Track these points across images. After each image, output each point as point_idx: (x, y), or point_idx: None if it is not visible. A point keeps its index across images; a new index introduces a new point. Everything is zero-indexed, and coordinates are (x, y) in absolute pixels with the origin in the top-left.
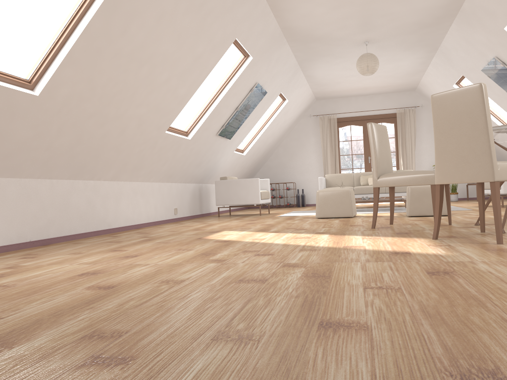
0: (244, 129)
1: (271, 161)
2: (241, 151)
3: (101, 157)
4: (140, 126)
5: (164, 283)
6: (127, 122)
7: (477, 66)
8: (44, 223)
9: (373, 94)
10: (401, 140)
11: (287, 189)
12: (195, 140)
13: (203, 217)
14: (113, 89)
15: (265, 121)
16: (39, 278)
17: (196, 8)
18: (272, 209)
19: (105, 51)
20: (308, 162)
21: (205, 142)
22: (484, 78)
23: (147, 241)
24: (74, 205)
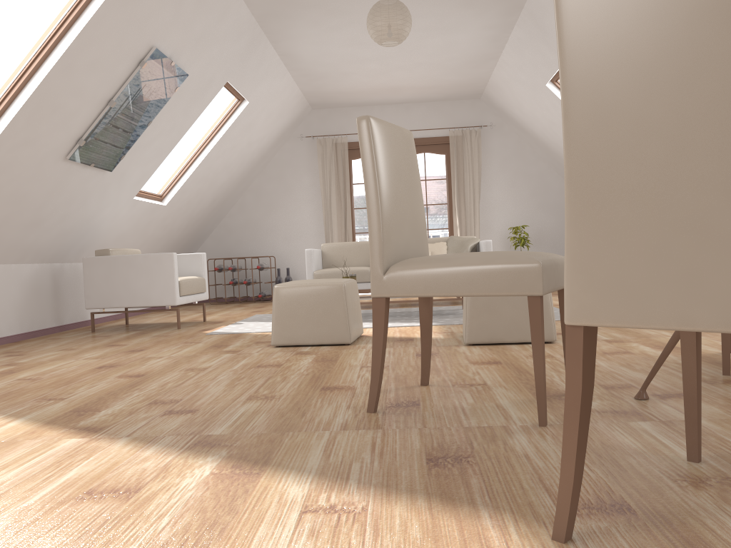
0: (148, 153)
1: (232, 217)
2: (158, 197)
3: None
4: None
5: None
6: None
7: None
8: None
9: (410, 102)
10: (457, 183)
11: (259, 269)
12: None
13: (56, 335)
14: None
15: (204, 141)
16: None
17: None
18: (229, 305)
19: None
20: (299, 220)
21: (36, 175)
22: None
23: None
24: None
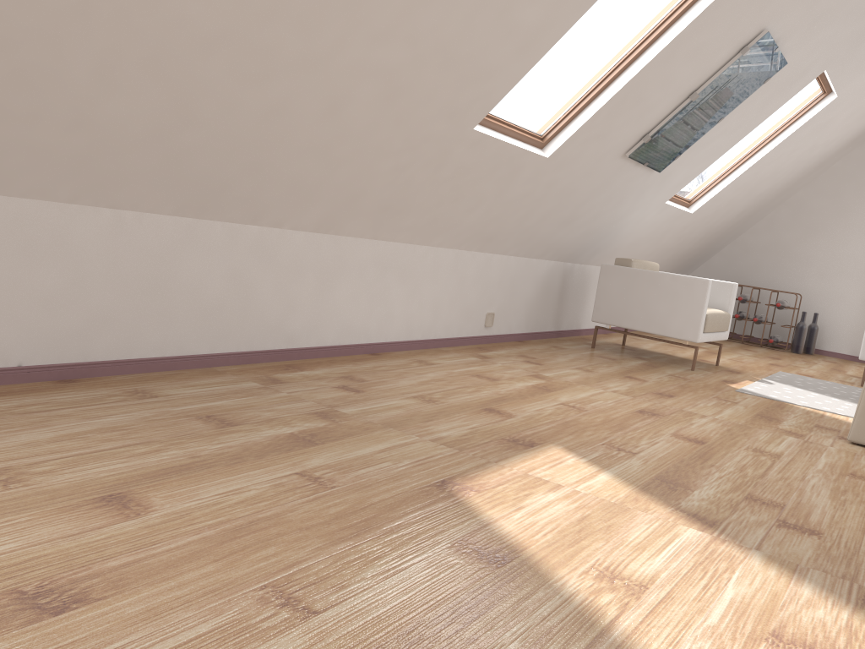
0: (702, 153)
1: (755, 234)
2: (686, 202)
3: (272, 169)
4: (393, 102)
5: None
6: (347, 84)
7: None
8: (78, 322)
9: None
10: None
11: (777, 307)
12: (562, 161)
13: (555, 342)
14: None
15: (761, 141)
16: None
17: None
18: (729, 343)
19: None
20: (847, 254)
21: (591, 171)
22: None
23: (295, 448)
24: (185, 284)
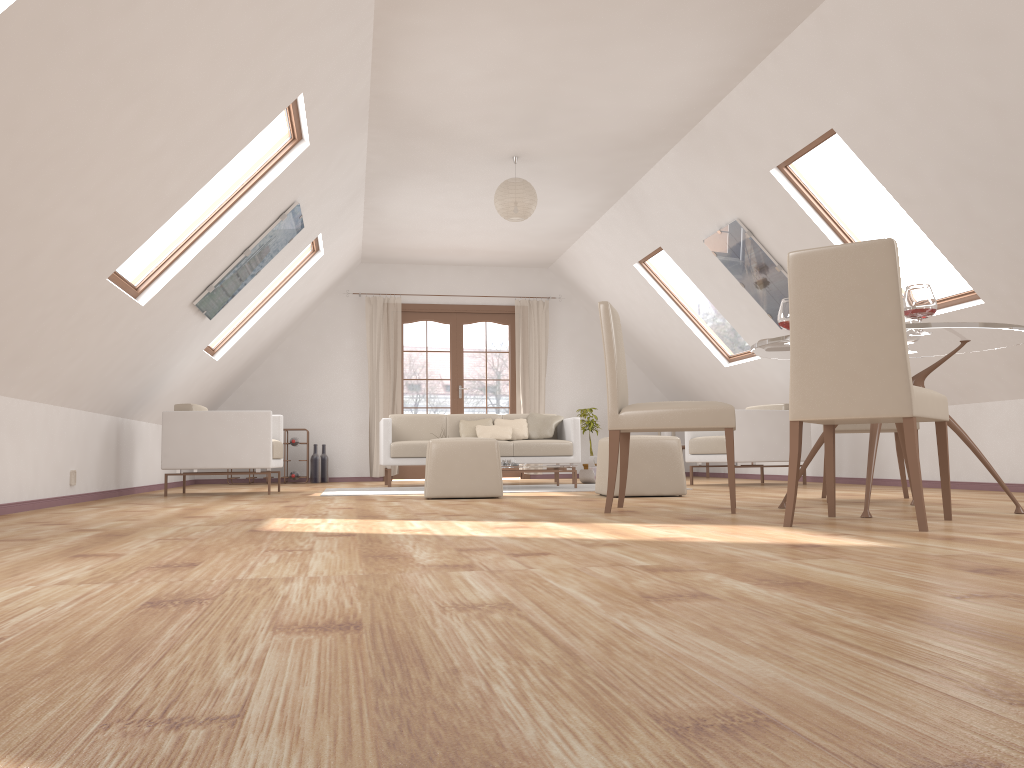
0: (238, 302)
1: (256, 380)
2: (212, 351)
3: None
4: (66, 254)
5: (477, 611)
6: (45, 238)
7: (696, 232)
8: None
9: (473, 264)
10: (522, 358)
11: (292, 444)
12: (151, 309)
13: (127, 497)
14: (51, 143)
15: (270, 292)
16: (33, 618)
17: (269, 1)
18: (258, 485)
19: (74, 42)
20: (338, 389)
21: (166, 319)
22: (704, 256)
23: (119, 537)
24: None
